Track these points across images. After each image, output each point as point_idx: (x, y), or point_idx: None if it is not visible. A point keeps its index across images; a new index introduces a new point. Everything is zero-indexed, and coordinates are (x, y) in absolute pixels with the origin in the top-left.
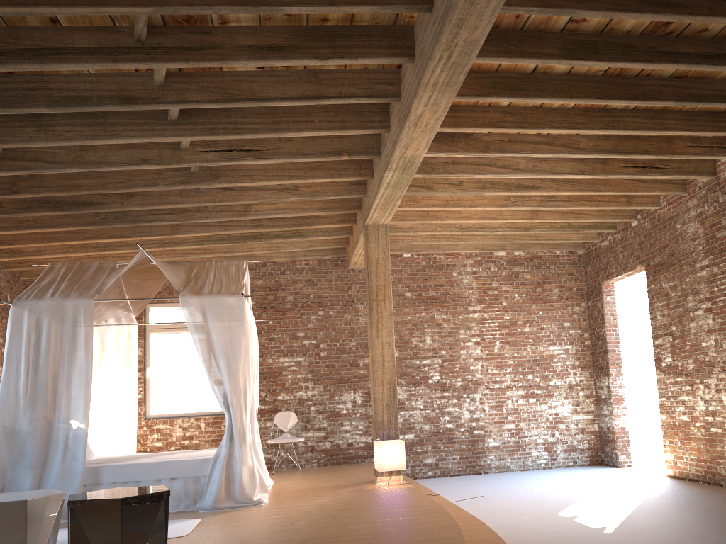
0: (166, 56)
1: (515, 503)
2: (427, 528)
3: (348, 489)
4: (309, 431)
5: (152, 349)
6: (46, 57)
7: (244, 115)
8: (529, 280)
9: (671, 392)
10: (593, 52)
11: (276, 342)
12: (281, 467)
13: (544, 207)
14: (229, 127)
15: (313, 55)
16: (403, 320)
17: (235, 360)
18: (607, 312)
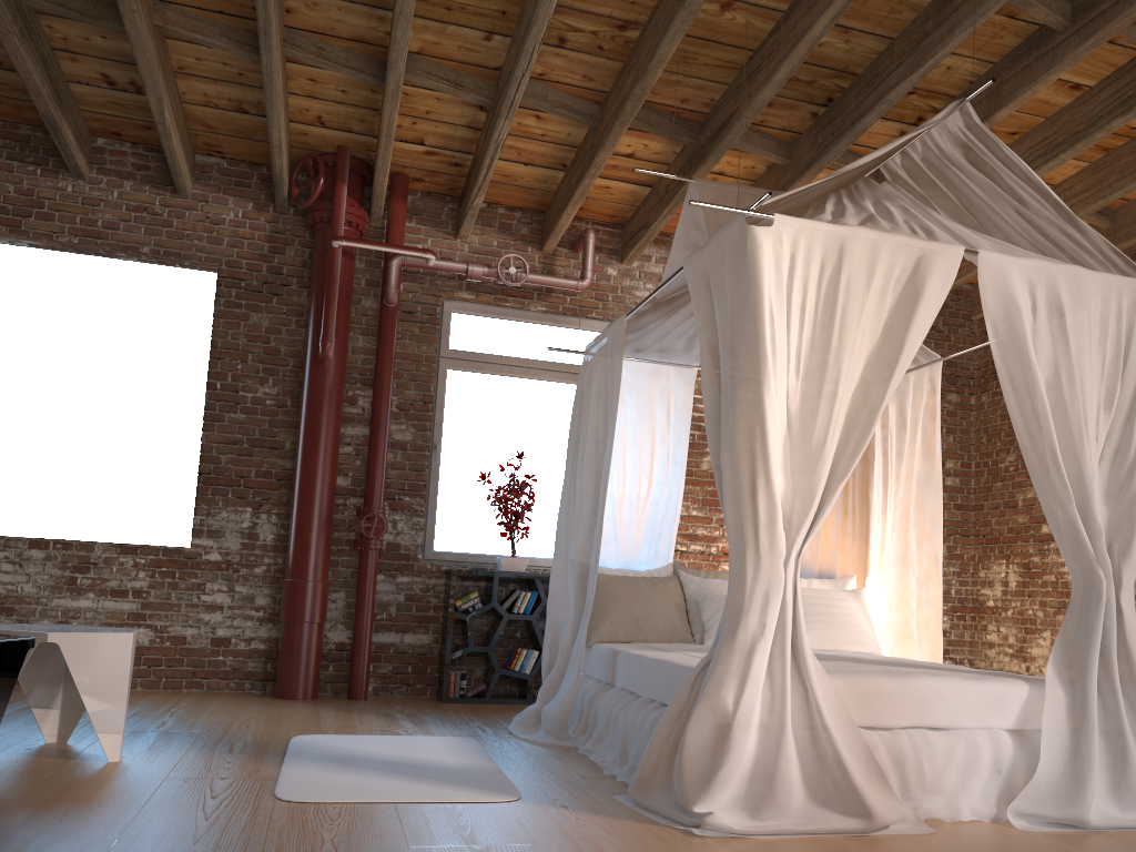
0: None
1: None
2: None
3: None
4: None
5: None
6: None
7: None
8: None
9: None
10: None
11: None
12: None
13: None
14: None
15: None
16: None
17: (733, 401)
18: None
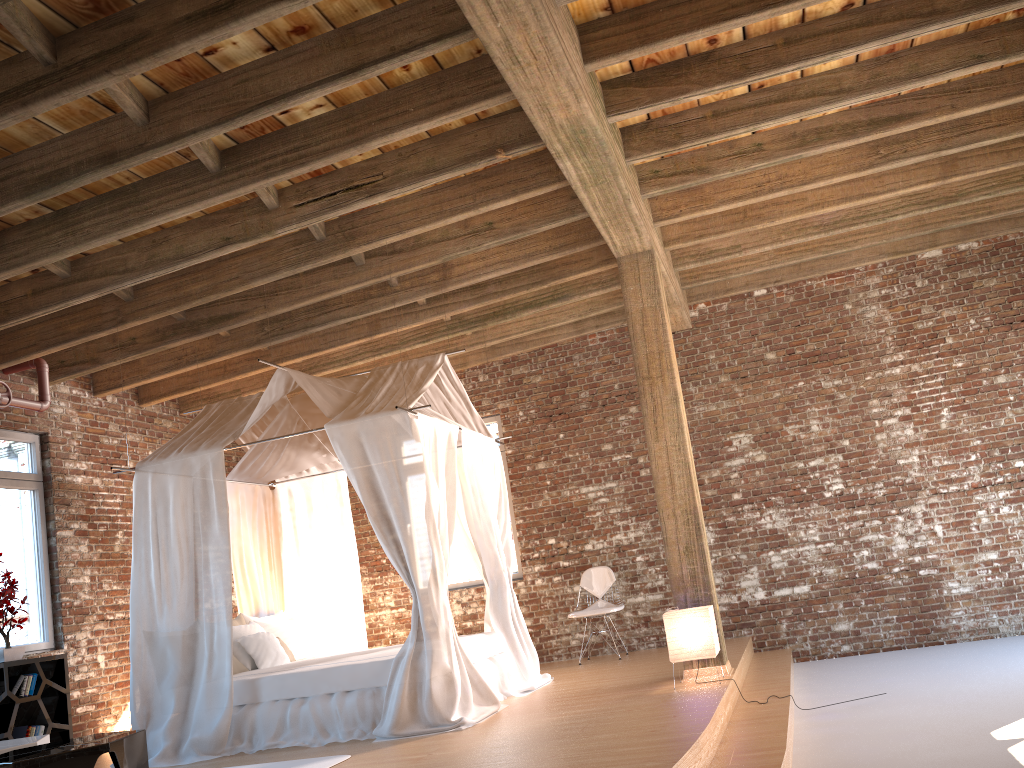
0: (83, 74)
1: (934, 707)
2: None
3: (625, 694)
4: (638, 593)
5: None
6: None
7: (307, 133)
8: (994, 290)
9: None
10: None
11: (573, 464)
12: (603, 651)
13: (950, 150)
14: (289, 157)
15: None
16: (766, 400)
17: (410, 509)
18: None
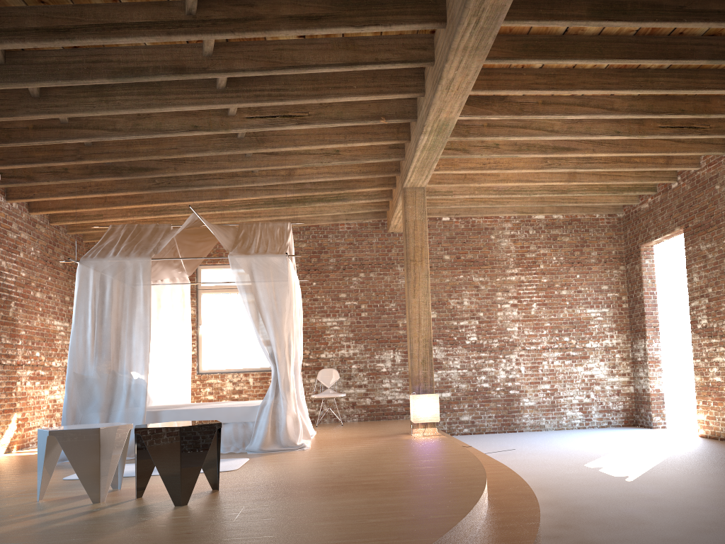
0: (214, 28)
1: (544, 456)
2: (454, 467)
3: (385, 439)
4: (350, 387)
5: (204, 308)
6: (108, 32)
7: (286, 82)
8: (567, 244)
9: (705, 354)
10: (621, 13)
11: (320, 303)
12: (324, 421)
13: (580, 169)
14: (273, 94)
15: (350, 23)
16: (441, 282)
17: (280, 316)
18: (645, 274)
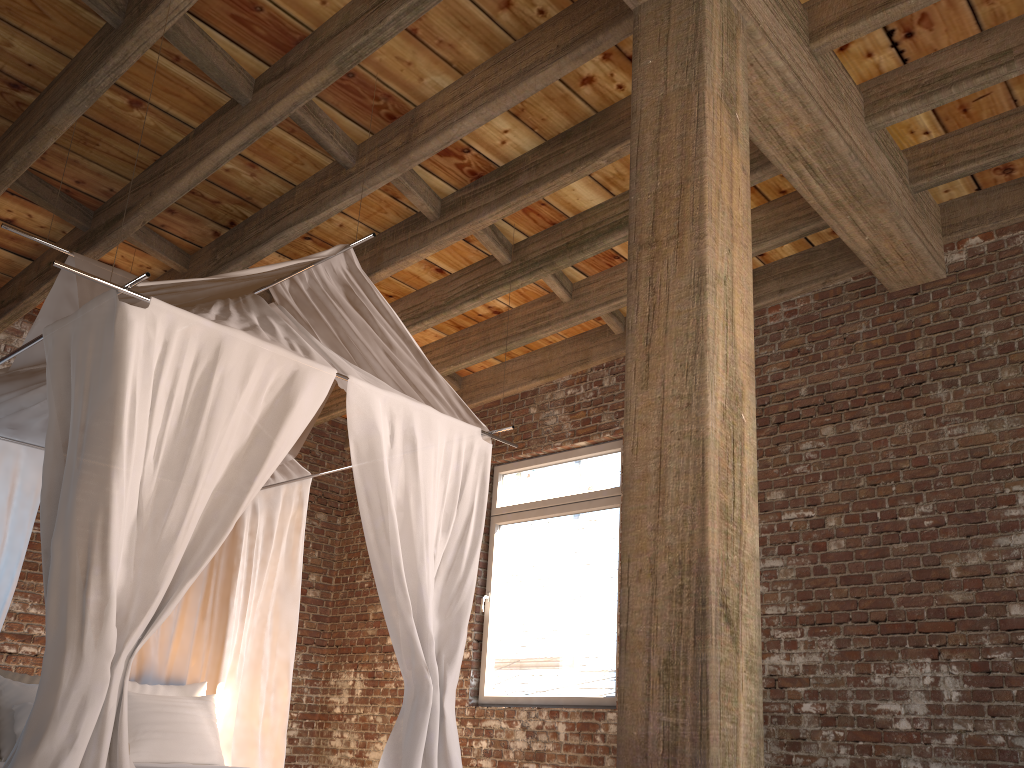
0: None
1: None
2: None
3: None
4: None
5: (499, 557)
6: None
7: None
8: None
9: None
10: None
11: None
12: None
13: None
14: None
15: None
16: None
17: (77, 481)
18: None
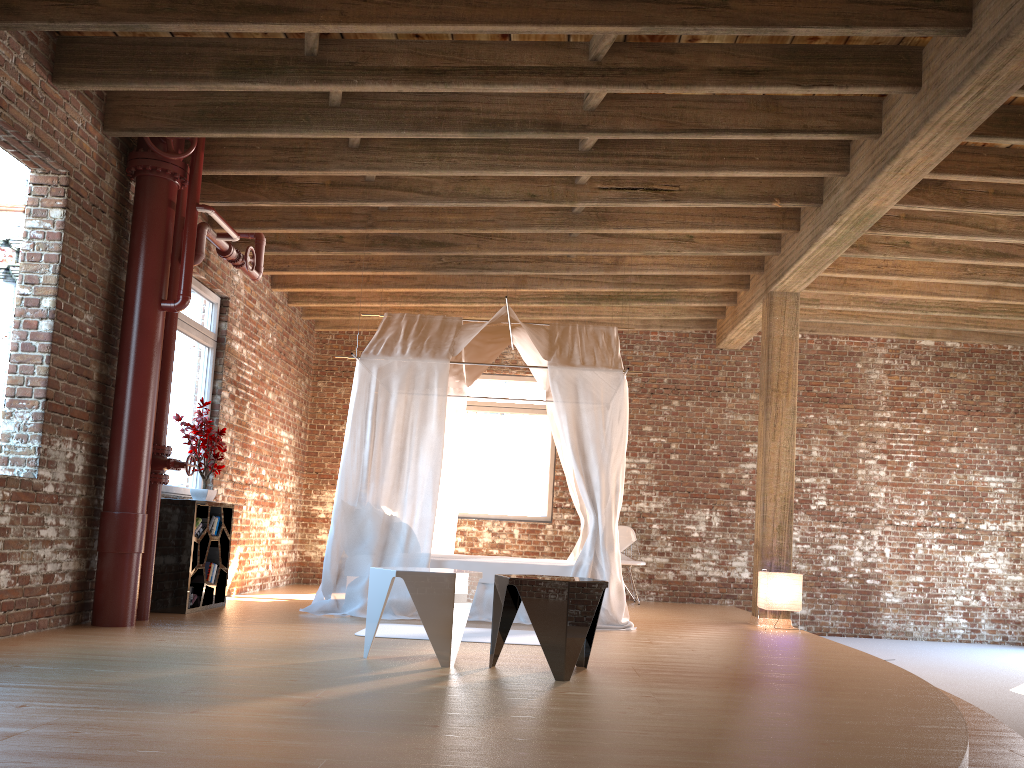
0: (623, 79)
1: (940, 673)
2: (874, 671)
3: (725, 627)
4: (648, 554)
5: None
6: (492, 77)
7: (668, 147)
8: (963, 383)
9: None
10: None
11: None
12: None
13: (1013, 284)
14: (649, 161)
15: (795, 82)
16: None
17: (609, 450)
18: None
